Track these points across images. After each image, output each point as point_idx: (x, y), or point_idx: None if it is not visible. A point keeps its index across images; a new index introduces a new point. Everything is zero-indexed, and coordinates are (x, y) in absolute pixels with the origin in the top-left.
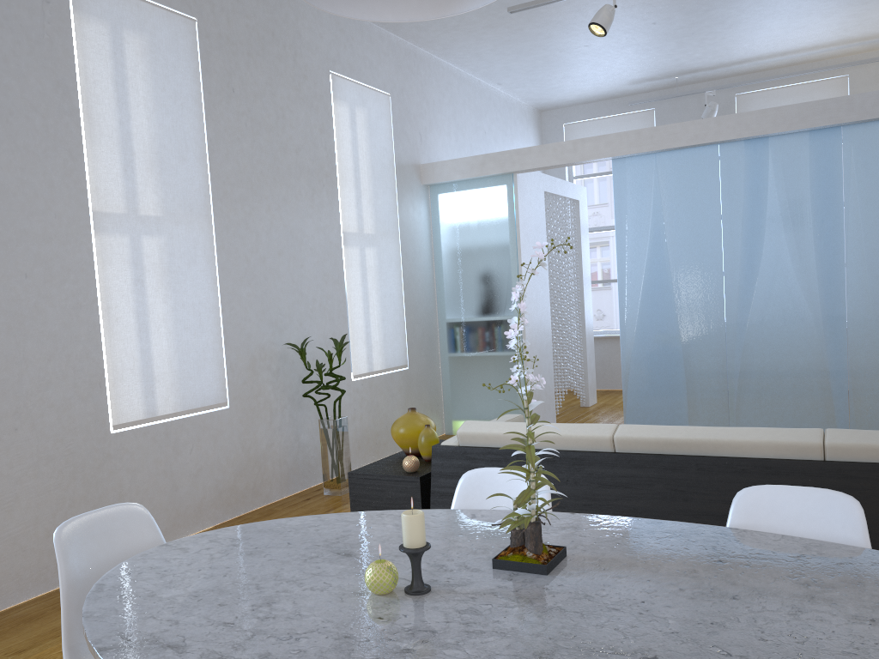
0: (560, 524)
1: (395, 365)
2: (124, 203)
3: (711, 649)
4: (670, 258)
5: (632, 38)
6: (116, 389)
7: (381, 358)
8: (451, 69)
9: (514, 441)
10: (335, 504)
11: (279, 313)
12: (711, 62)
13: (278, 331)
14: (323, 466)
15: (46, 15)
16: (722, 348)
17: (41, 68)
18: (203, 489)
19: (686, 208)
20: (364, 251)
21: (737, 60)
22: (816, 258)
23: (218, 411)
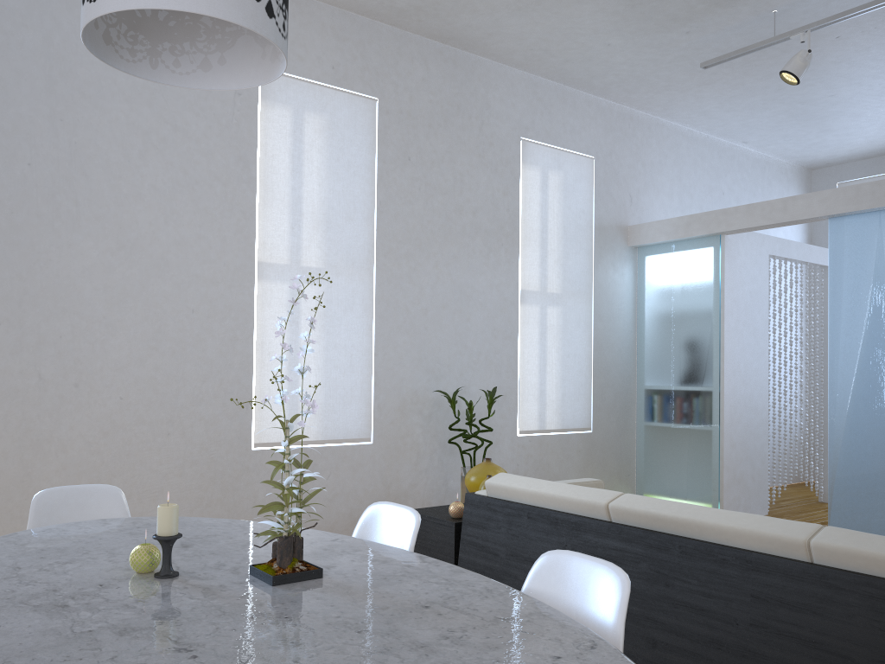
0: (380, 557)
1: (574, 426)
2: (287, 256)
3: (241, 656)
4: None
5: None
6: (261, 413)
7: (557, 417)
8: (679, 129)
9: (528, 497)
10: None
11: (437, 362)
12: None
13: (434, 379)
14: None
15: (237, 104)
16: None
17: (227, 146)
18: (336, 514)
19: None
20: (545, 310)
21: None
22: None
23: (360, 445)
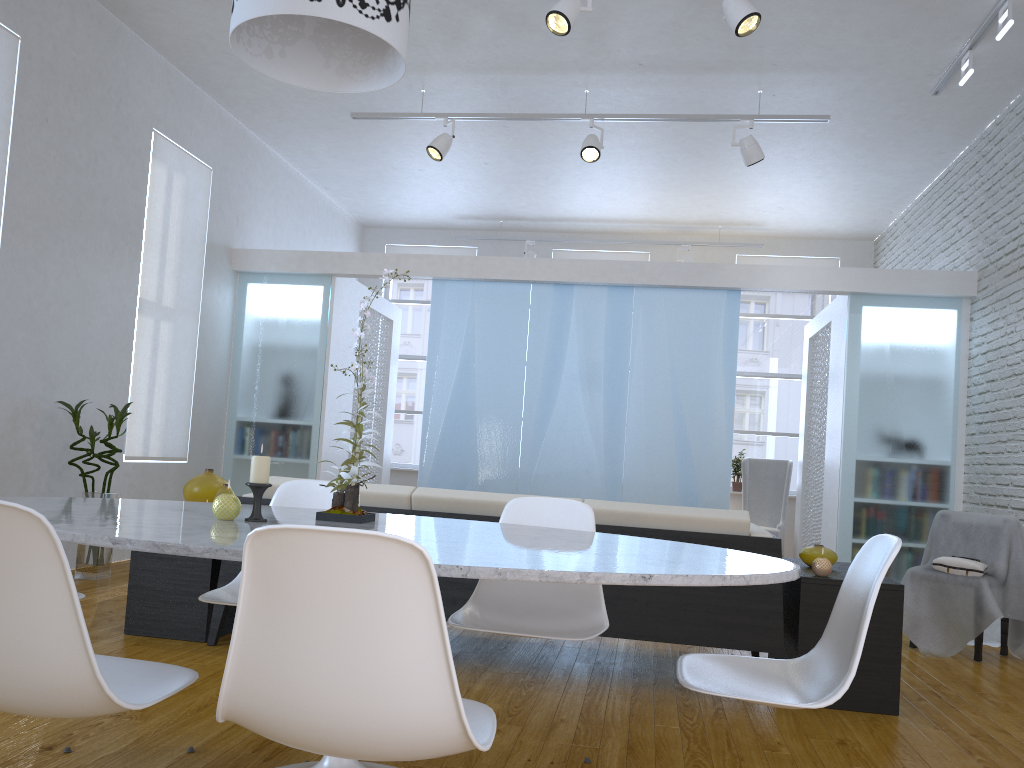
0: None
1: (173, 455)
2: None
3: (477, 541)
4: (477, 383)
5: (464, 172)
6: None
7: (159, 444)
8: (279, 160)
9: None
10: (90, 586)
11: (55, 368)
12: (534, 213)
13: (50, 388)
14: (79, 545)
15: None
16: (515, 476)
17: None
18: None
19: (496, 338)
20: (159, 324)
21: (557, 217)
22: (604, 400)
23: None
